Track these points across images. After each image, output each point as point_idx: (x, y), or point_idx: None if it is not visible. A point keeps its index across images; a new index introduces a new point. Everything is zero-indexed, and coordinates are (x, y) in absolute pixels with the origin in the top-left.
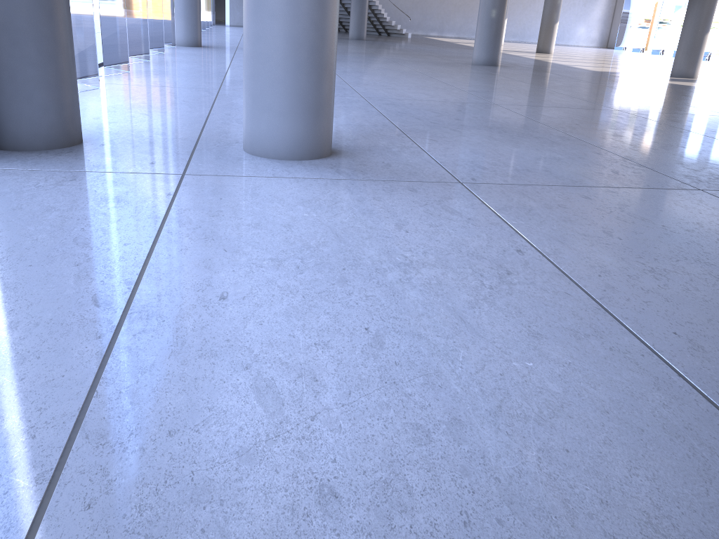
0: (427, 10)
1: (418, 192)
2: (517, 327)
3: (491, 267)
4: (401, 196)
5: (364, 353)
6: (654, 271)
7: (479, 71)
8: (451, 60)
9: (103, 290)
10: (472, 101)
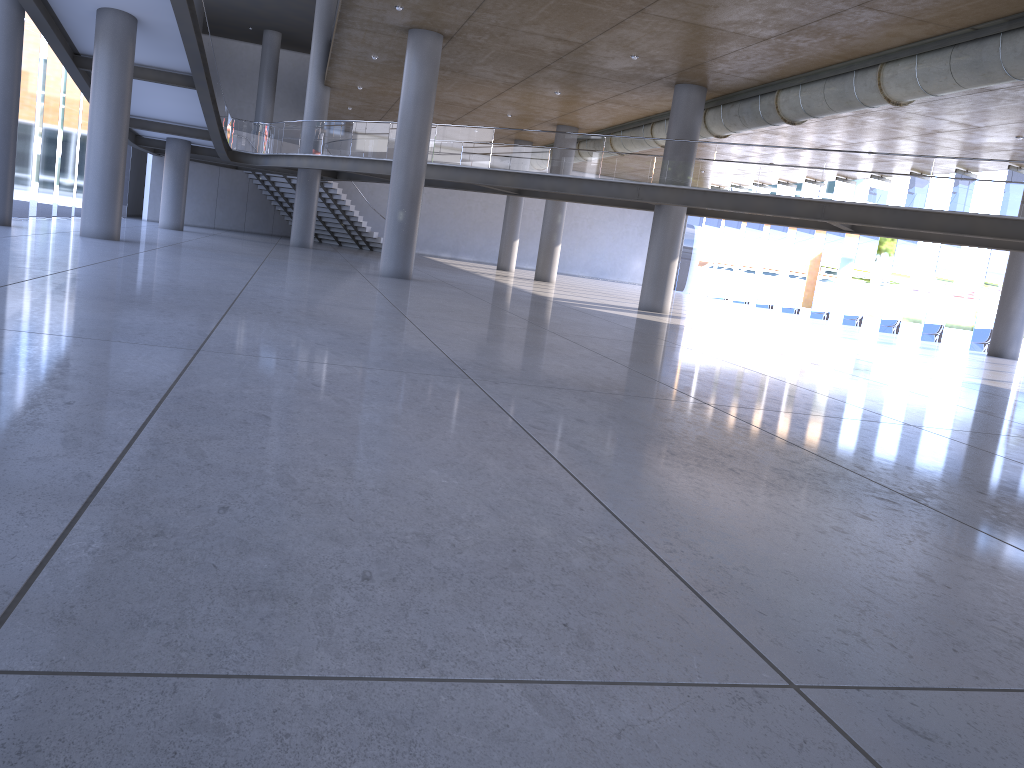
0: (438, 225)
1: None
2: None
3: None
4: None
5: None
6: None
7: (354, 279)
8: (362, 270)
9: None
10: (214, 289)
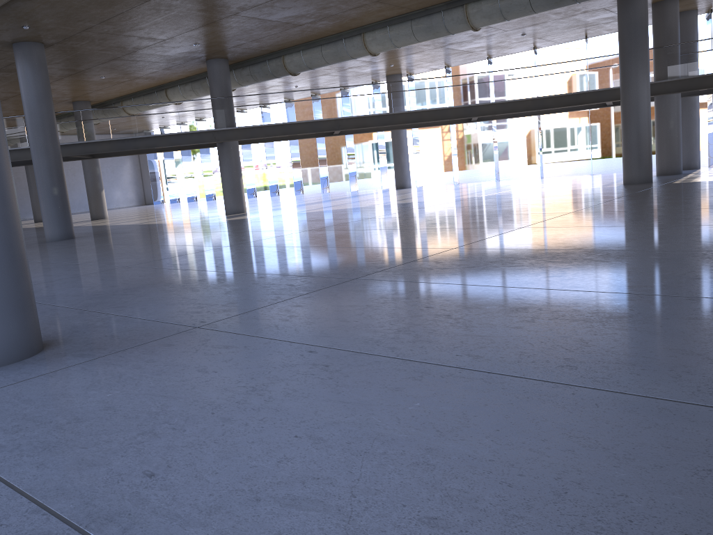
0: None
1: (176, 344)
2: (381, 390)
3: (310, 367)
4: (168, 352)
5: (320, 448)
6: (401, 330)
7: (66, 246)
8: None
9: (18, 528)
10: (101, 269)
